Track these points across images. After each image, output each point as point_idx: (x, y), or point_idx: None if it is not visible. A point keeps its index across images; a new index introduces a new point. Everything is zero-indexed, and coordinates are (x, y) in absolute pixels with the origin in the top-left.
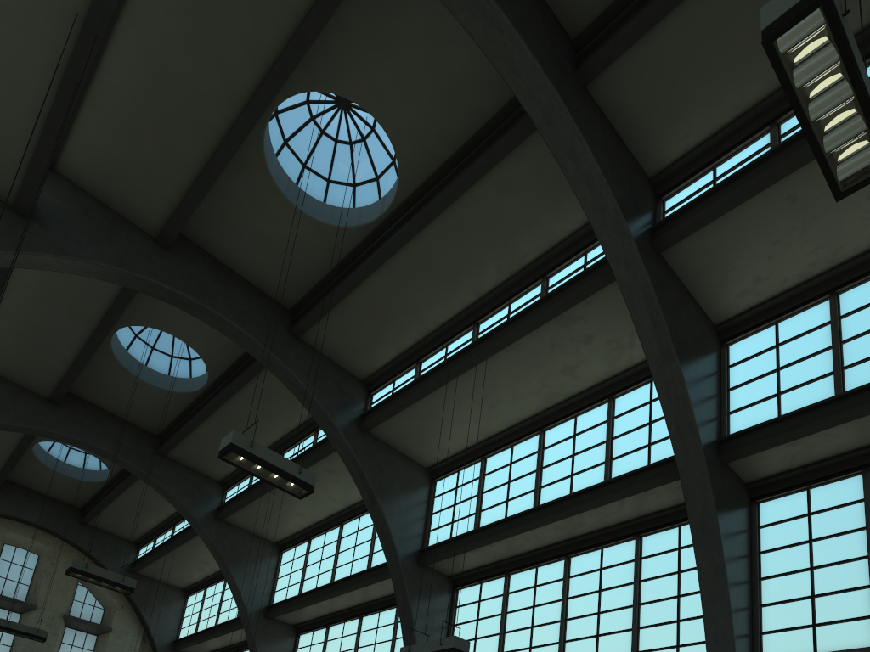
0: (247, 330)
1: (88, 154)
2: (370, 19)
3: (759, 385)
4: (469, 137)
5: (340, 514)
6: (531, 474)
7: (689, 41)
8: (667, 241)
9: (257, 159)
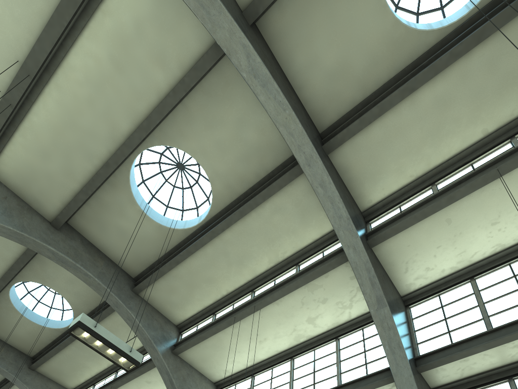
0: (104, 283)
1: (13, 164)
2: (204, 108)
3: (435, 327)
4: (256, 181)
5: None
6: (286, 384)
7: (387, 136)
8: (376, 240)
9: (125, 182)
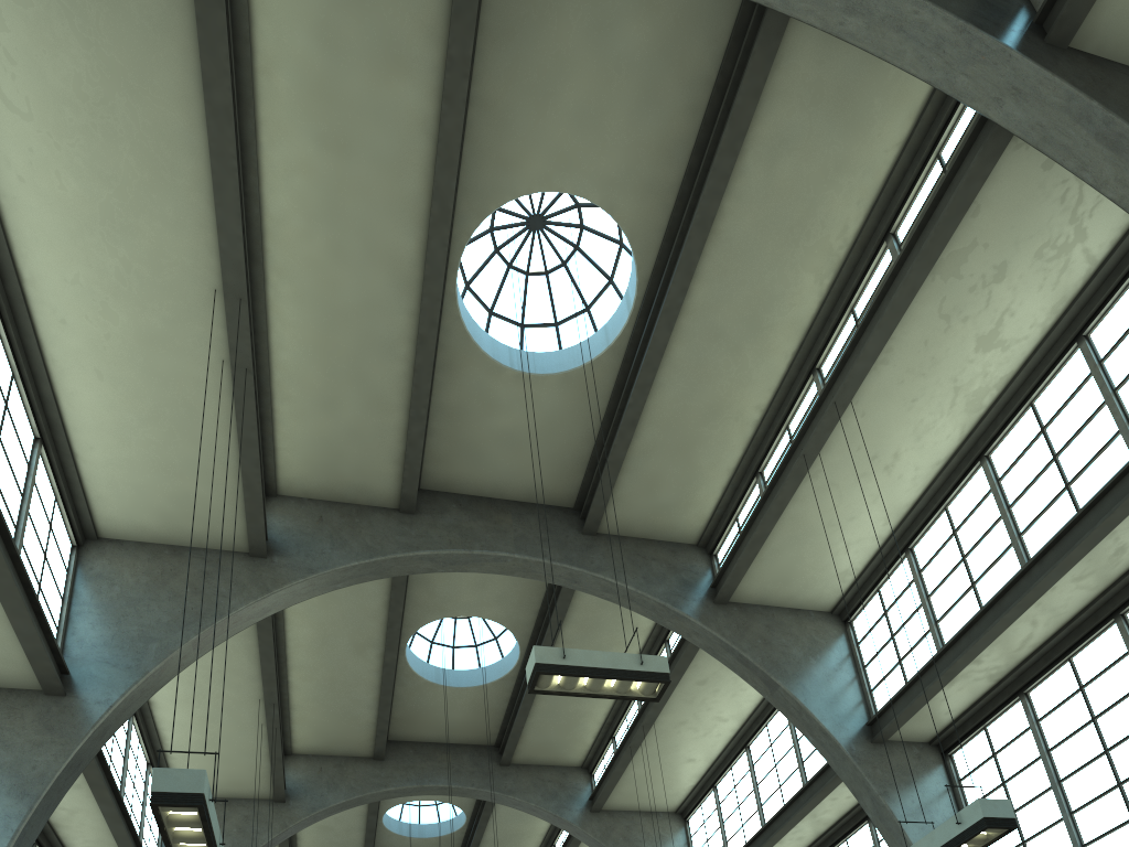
0: (532, 554)
1: (300, 456)
2: (515, 72)
3: None
4: (698, 126)
5: (739, 735)
6: (996, 527)
7: None
8: (1073, 15)
9: (464, 344)
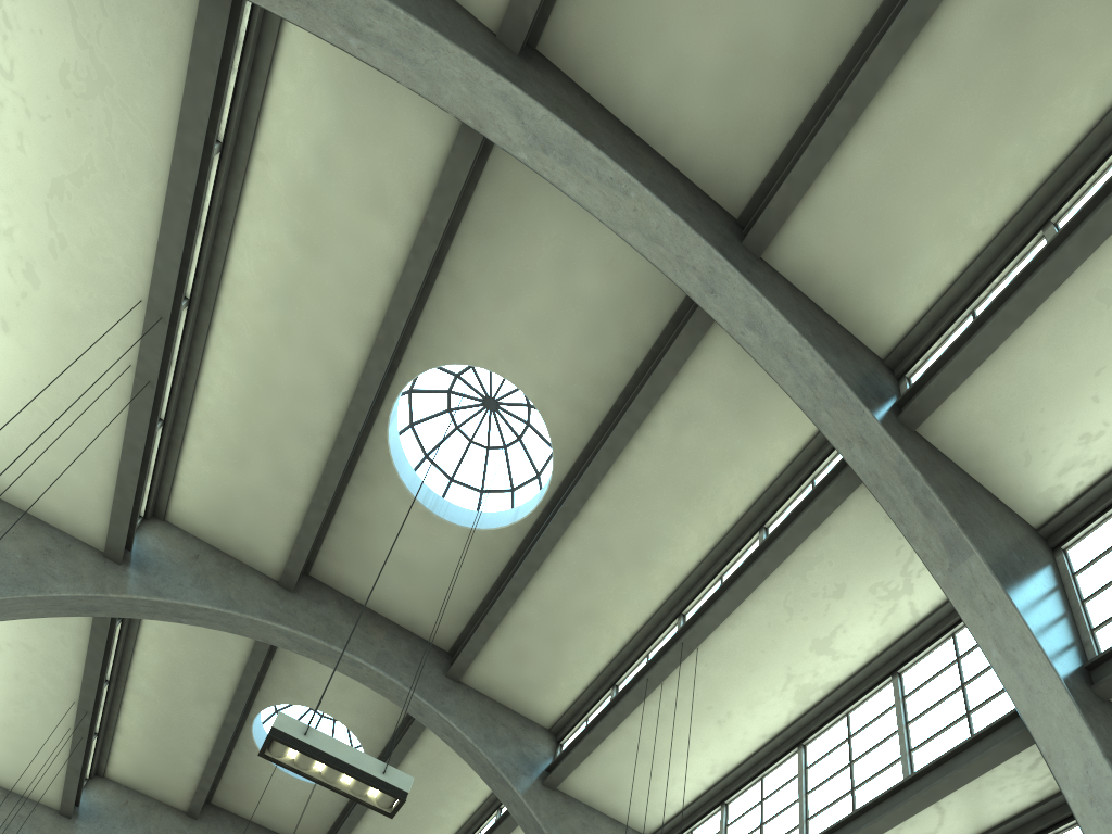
0: (388, 672)
1: (198, 494)
2: (486, 264)
3: None
4: (630, 376)
5: None
6: (792, 806)
7: (890, 157)
8: (921, 408)
9: (384, 465)
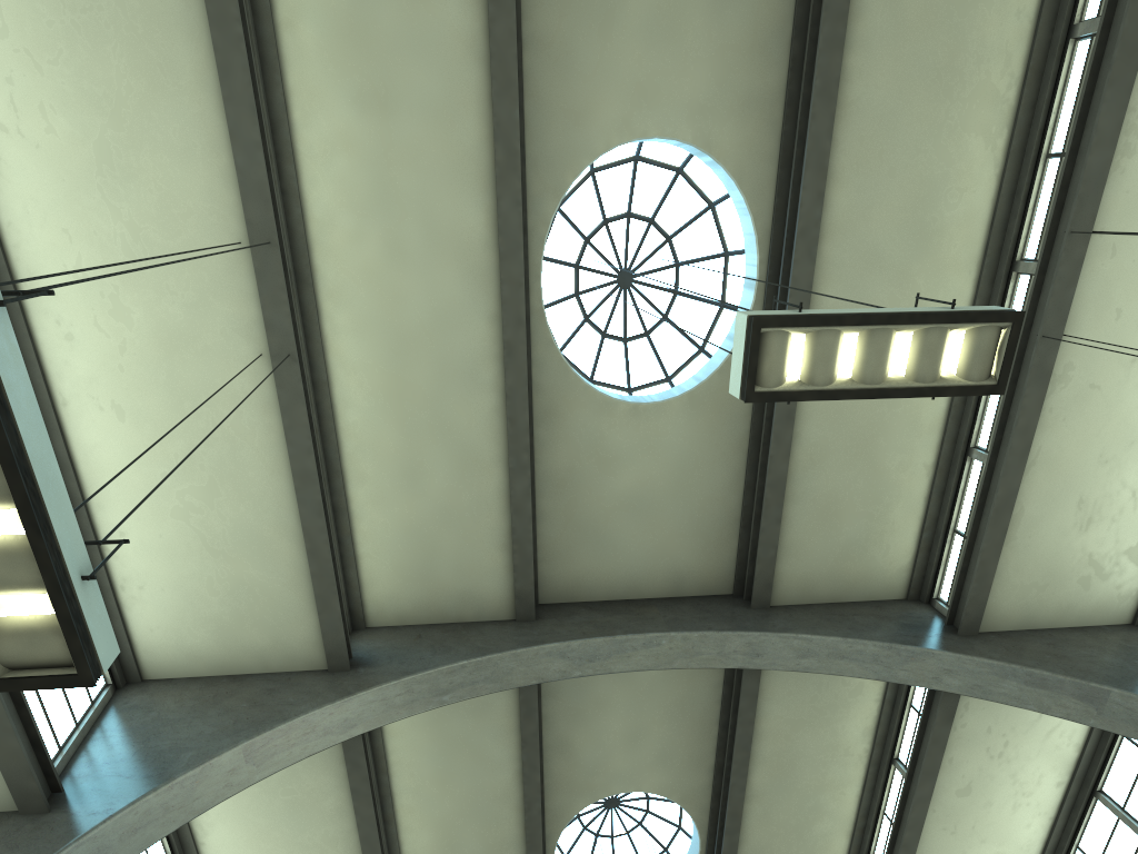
0: (693, 629)
1: (387, 562)
2: None
3: None
4: (792, 4)
5: None
6: None
7: None
8: None
9: (563, 378)
